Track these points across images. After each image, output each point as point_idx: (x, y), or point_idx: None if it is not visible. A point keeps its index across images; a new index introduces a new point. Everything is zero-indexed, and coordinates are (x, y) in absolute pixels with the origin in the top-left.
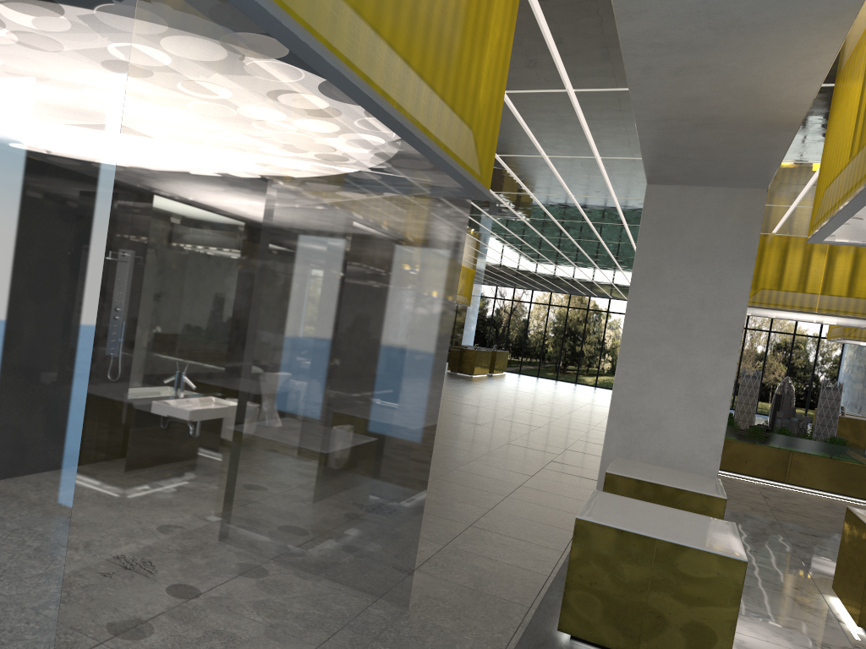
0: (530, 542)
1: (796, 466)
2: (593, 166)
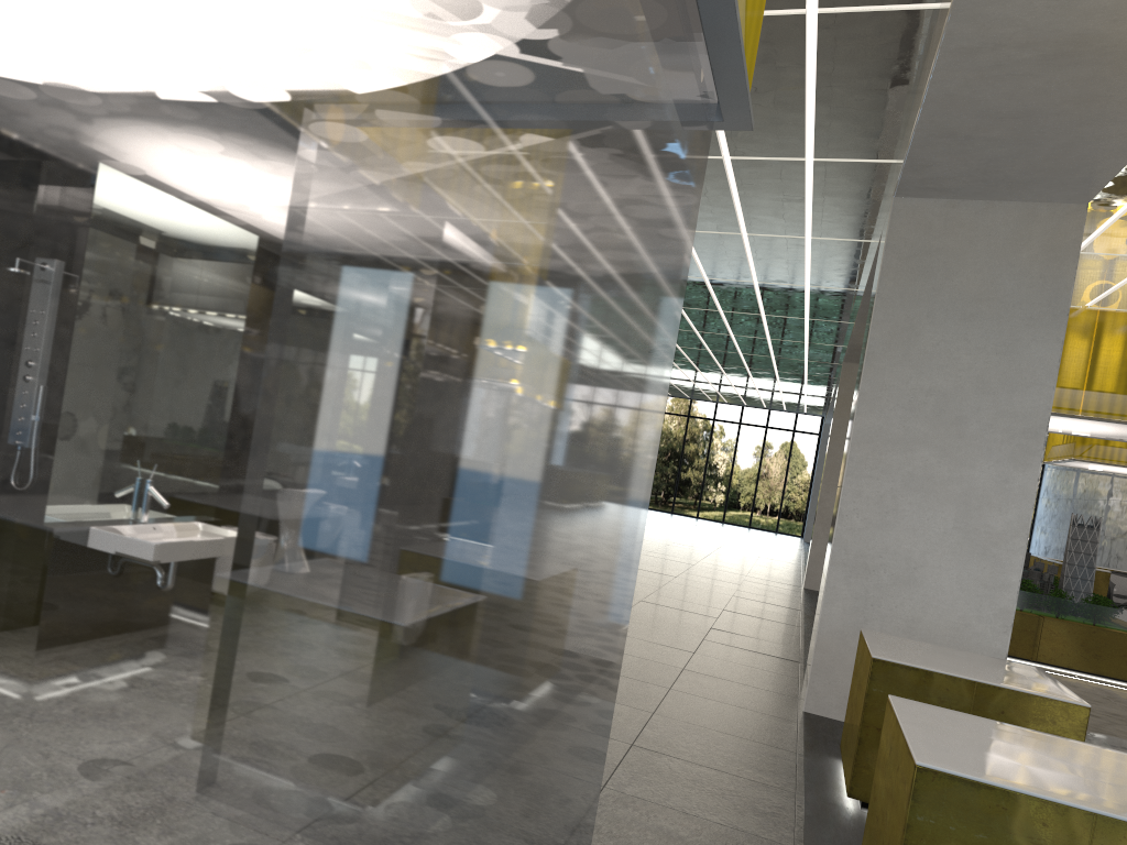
0: (736, 774)
1: (1048, 636)
2: (795, 178)
